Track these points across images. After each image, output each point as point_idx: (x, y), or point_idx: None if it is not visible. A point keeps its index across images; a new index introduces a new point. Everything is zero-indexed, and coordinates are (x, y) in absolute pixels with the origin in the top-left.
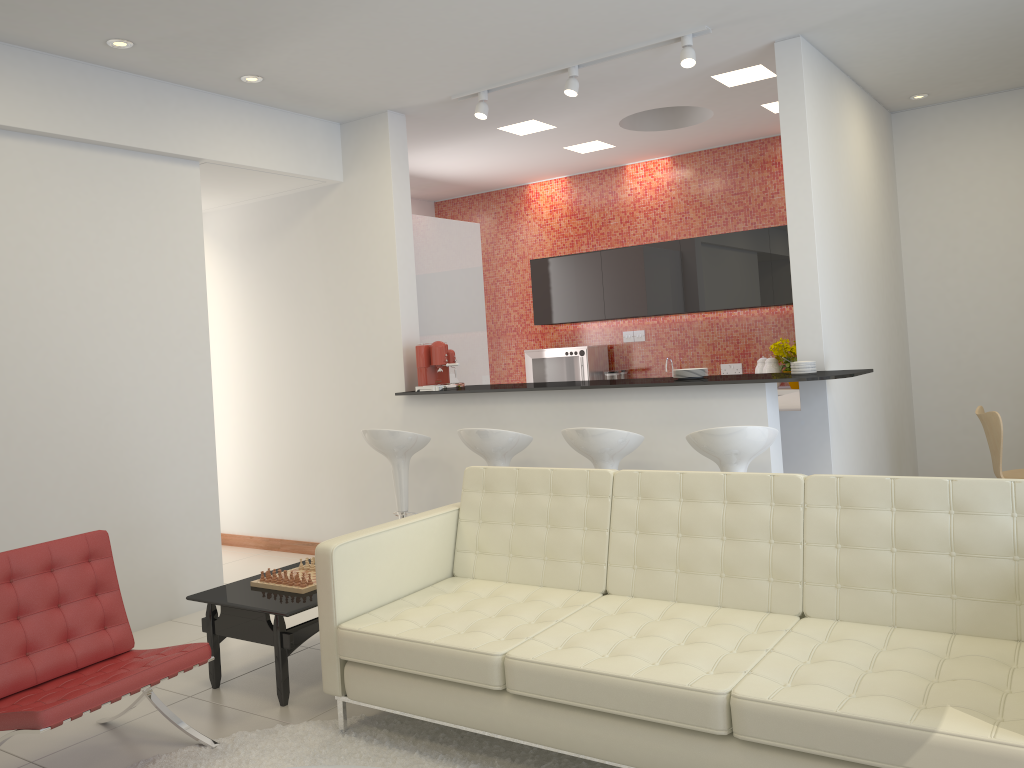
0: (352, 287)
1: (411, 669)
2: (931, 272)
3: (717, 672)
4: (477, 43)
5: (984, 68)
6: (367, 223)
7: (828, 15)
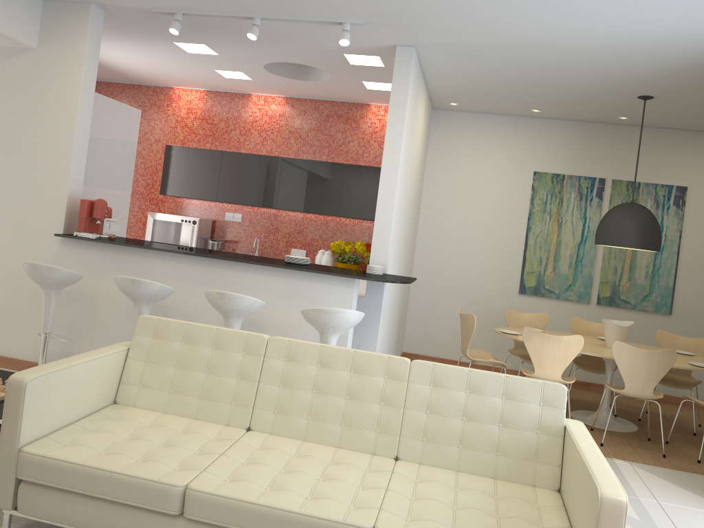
0: (28, 138)
1: (92, 492)
2: (436, 215)
3: (356, 507)
4: None
5: (497, 98)
6: (54, 89)
7: (438, 40)
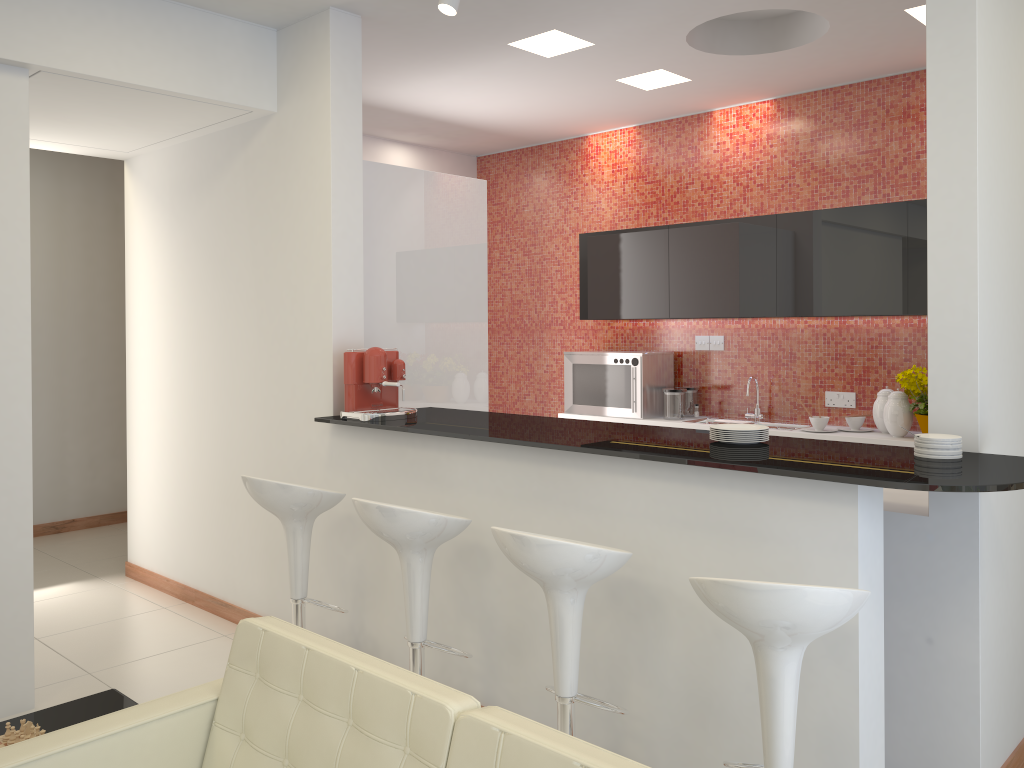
0: (281, 261)
1: None
2: None
3: None
4: None
5: None
6: (300, 171)
7: None
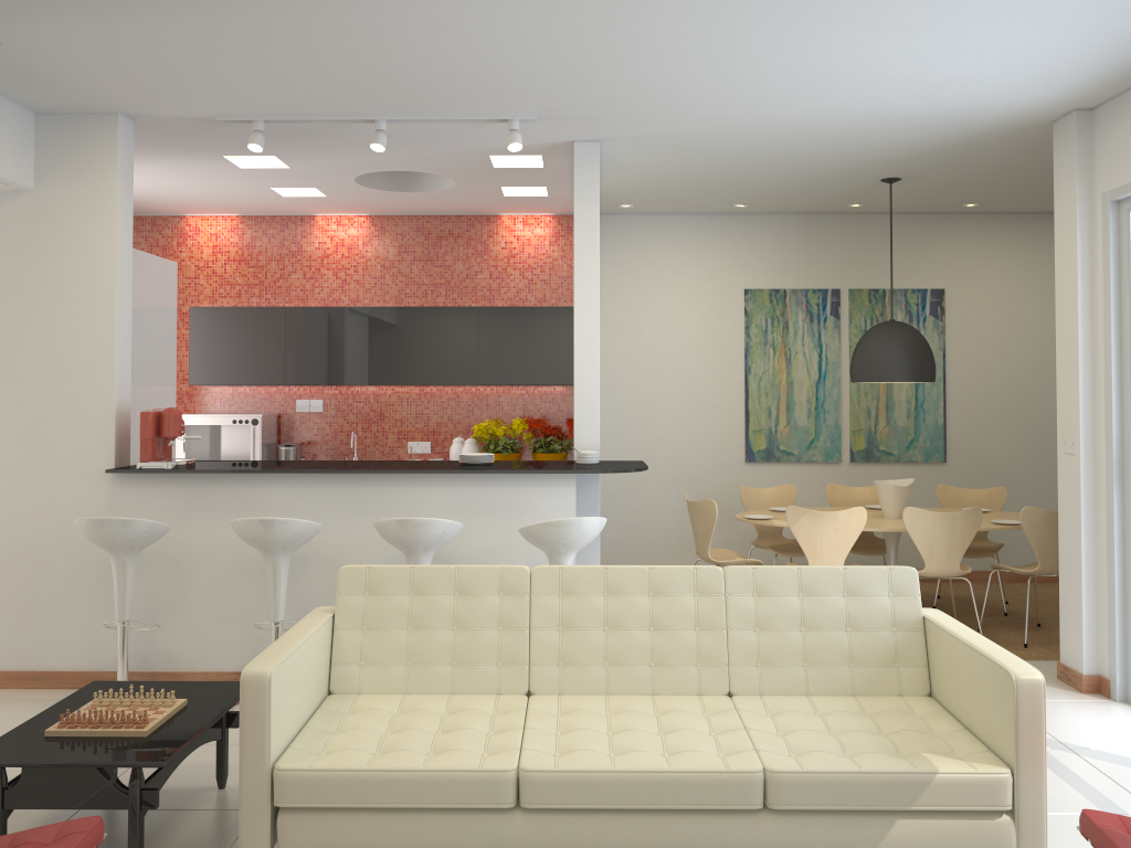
0: (36, 328)
1: (391, 803)
2: (617, 366)
3: (726, 754)
4: (312, 76)
5: (692, 194)
6: (71, 249)
7: (635, 131)
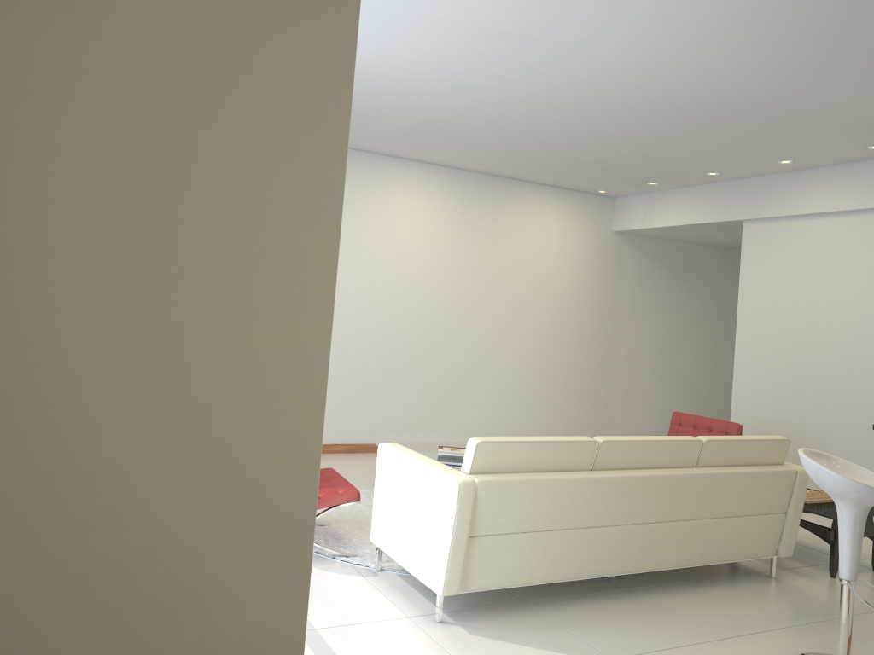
0: None
1: None
2: None
3: None
4: None
5: None
6: None
7: None
